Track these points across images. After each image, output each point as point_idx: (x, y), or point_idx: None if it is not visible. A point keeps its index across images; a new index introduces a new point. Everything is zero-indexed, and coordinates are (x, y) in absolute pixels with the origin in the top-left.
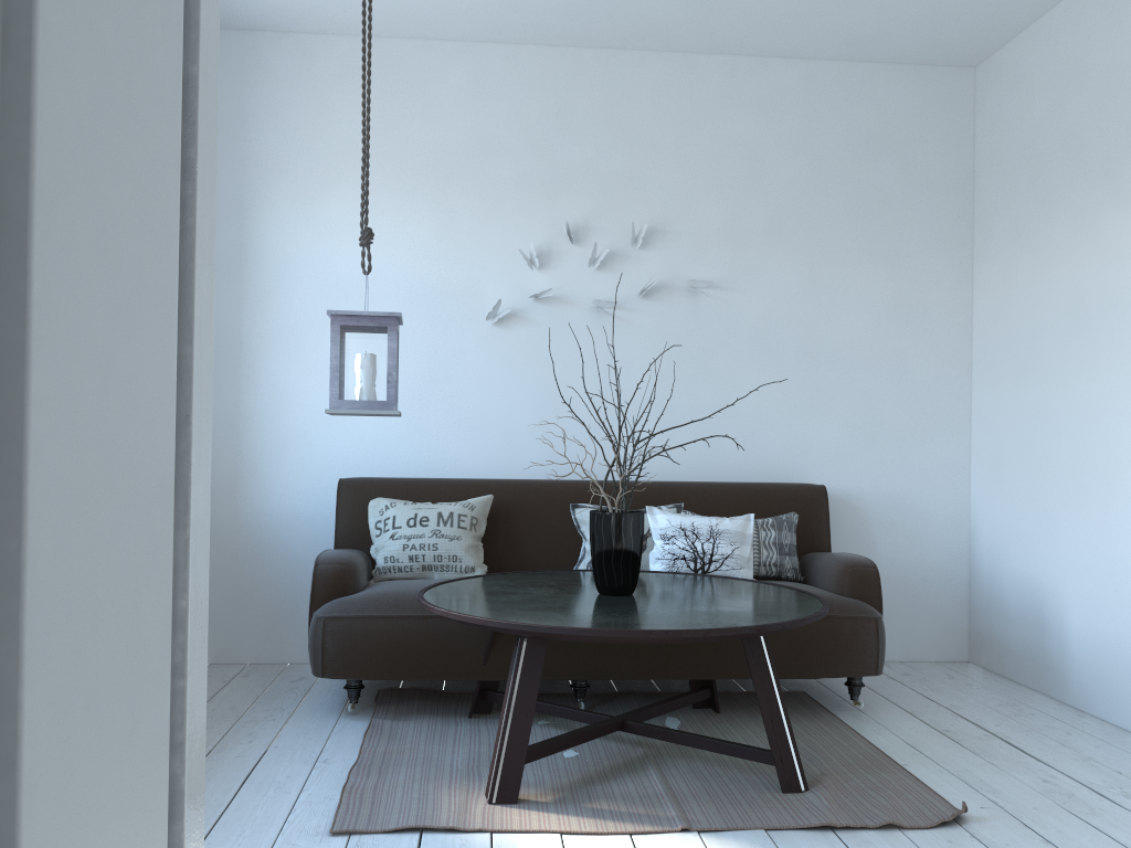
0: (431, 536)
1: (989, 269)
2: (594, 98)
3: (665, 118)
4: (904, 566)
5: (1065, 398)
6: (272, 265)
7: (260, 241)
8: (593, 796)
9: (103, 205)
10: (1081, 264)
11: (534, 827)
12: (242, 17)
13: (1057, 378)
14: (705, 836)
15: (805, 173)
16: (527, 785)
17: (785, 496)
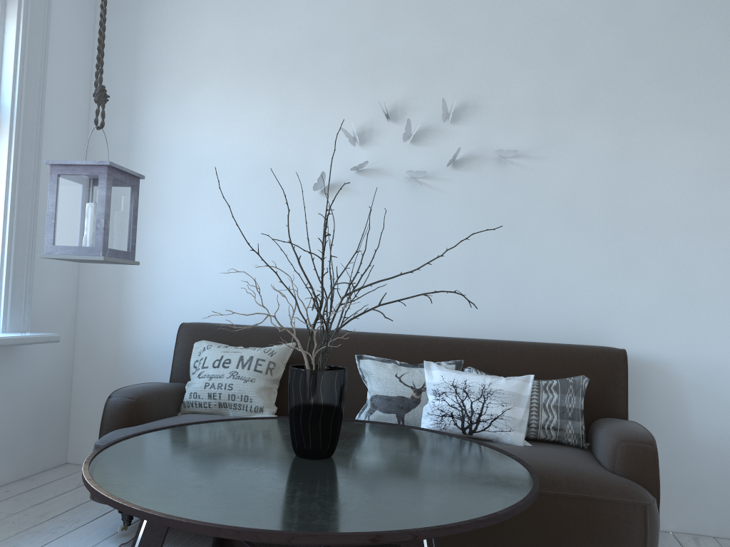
0: (229, 376)
1: None
2: None
3: (479, 4)
4: (721, 438)
5: None
6: (152, 150)
7: (144, 131)
8: None
9: None
10: None
11: None
12: None
13: None
14: None
15: (619, 44)
16: None
17: (580, 358)
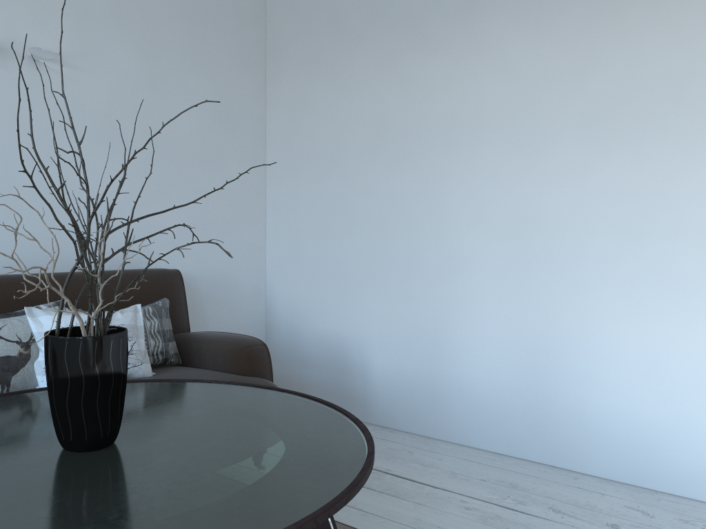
0: None
1: (284, 91)
2: None
3: None
4: None
5: (367, 196)
6: None
7: None
8: None
9: None
10: (384, 94)
11: None
12: None
13: (359, 181)
14: None
15: None
16: None
17: (150, 282)
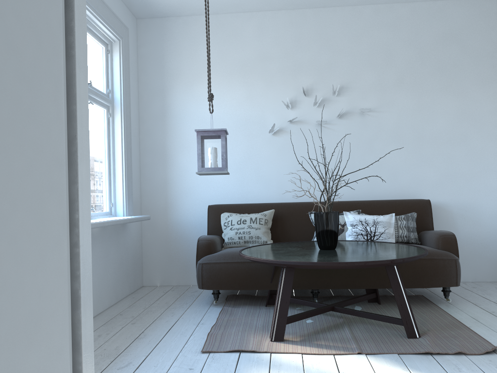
0: (247, 228)
1: None
2: (313, 31)
3: (345, 36)
4: (471, 237)
5: None
6: (177, 116)
7: (171, 106)
8: (318, 339)
9: (10, 30)
10: None
11: (290, 351)
12: (160, 11)
13: None
14: (368, 356)
15: (413, 55)
16: (288, 334)
17: (410, 205)
